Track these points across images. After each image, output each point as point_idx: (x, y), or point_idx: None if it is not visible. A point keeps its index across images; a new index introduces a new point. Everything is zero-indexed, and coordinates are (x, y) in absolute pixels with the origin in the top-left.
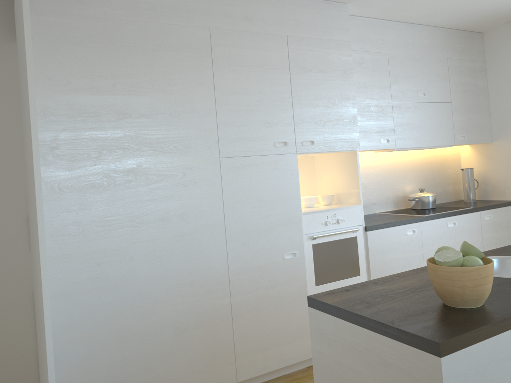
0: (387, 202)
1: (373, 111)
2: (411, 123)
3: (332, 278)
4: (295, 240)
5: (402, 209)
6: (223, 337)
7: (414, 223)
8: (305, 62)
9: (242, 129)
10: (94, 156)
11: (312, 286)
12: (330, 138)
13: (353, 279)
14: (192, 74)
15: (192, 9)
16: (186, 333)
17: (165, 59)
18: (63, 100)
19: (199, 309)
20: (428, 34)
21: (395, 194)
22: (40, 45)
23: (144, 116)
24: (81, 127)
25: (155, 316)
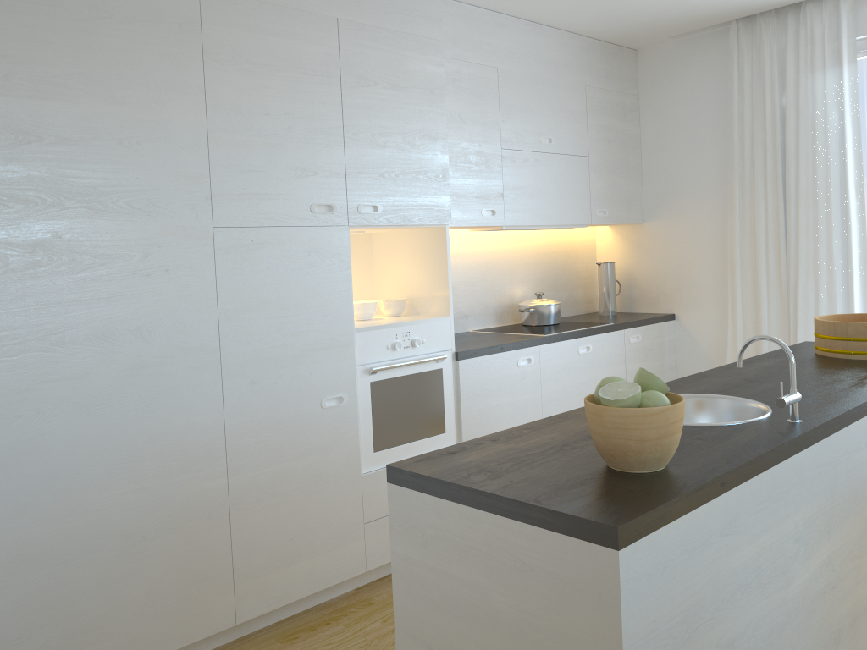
0: (487, 314)
1: (472, 163)
2: (530, 187)
3: (401, 438)
4: (343, 374)
5: (509, 326)
6: (213, 547)
7: (530, 347)
8: (367, 69)
9: (255, 179)
10: None
11: (369, 453)
12: (405, 202)
13: (435, 438)
14: (165, 70)
15: None
16: (145, 544)
17: (112, 37)
18: None
19: (170, 500)
20: (559, 43)
21: (498, 301)
22: None
23: (68, 142)
24: None
25: (85, 516)
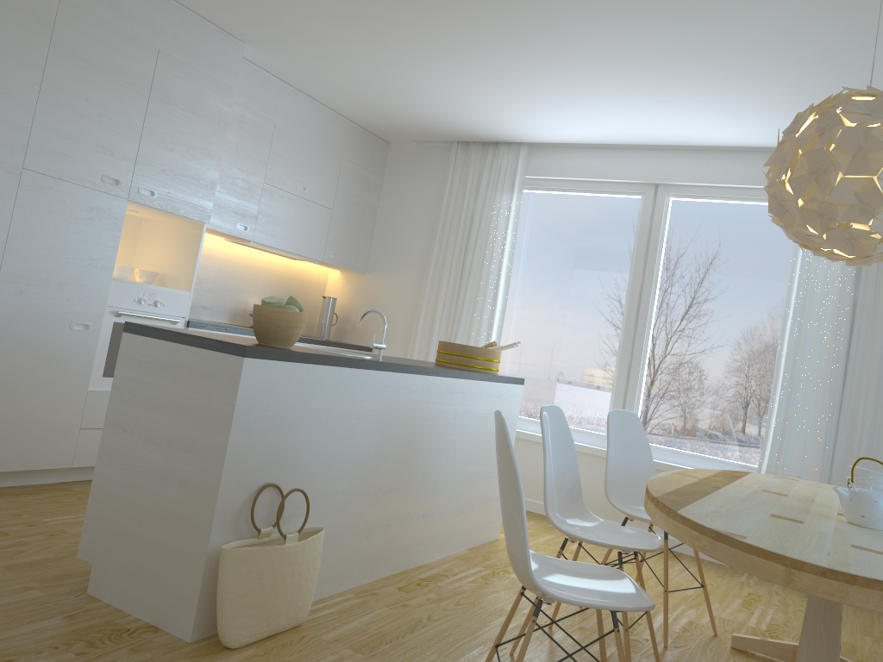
0: (223, 311)
1: (238, 186)
2: (280, 218)
3: None
4: (94, 308)
5: (239, 325)
6: None
7: (249, 335)
8: (172, 92)
9: (65, 143)
10: None
11: (98, 376)
12: (177, 196)
13: None
14: (18, 46)
15: None
16: None
17: None
18: None
19: None
20: (329, 119)
21: (235, 304)
22: None
23: None
24: None
25: None
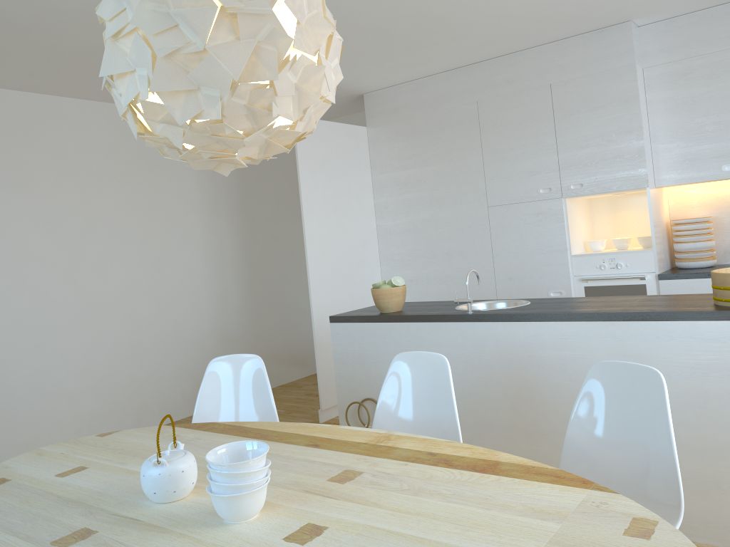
0: None
1: (708, 132)
2: None
3: None
4: (561, 280)
5: None
6: None
7: None
8: (571, 105)
9: (506, 181)
10: (405, 211)
11: None
12: (604, 178)
13: None
14: (465, 142)
15: (463, 90)
16: None
17: (445, 136)
18: (389, 177)
19: None
20: None
21: None
22: (377, 145)
23: (433, 180)
24: (398, 193)
25: None
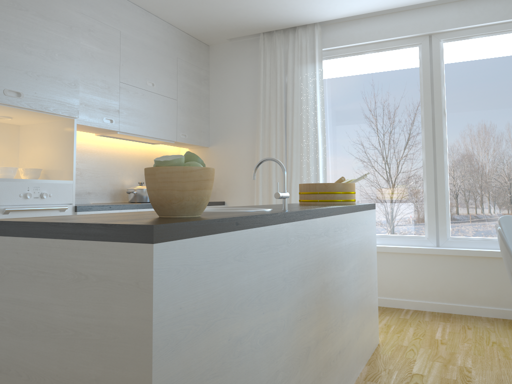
0: (104, 194)
1: (99, 86)
2: (138, 110)
3: None
4: None
5: (120, 202)
6: None
7: (131, 209)
8: None
9: None
10: None
11: None
12: (44, 96)
13: None
14: None
15: None
16: None
17: None
18: None
19: None
20: (162, 28)
21: (113, 186)
22: None
23: None
24: None
25: None
